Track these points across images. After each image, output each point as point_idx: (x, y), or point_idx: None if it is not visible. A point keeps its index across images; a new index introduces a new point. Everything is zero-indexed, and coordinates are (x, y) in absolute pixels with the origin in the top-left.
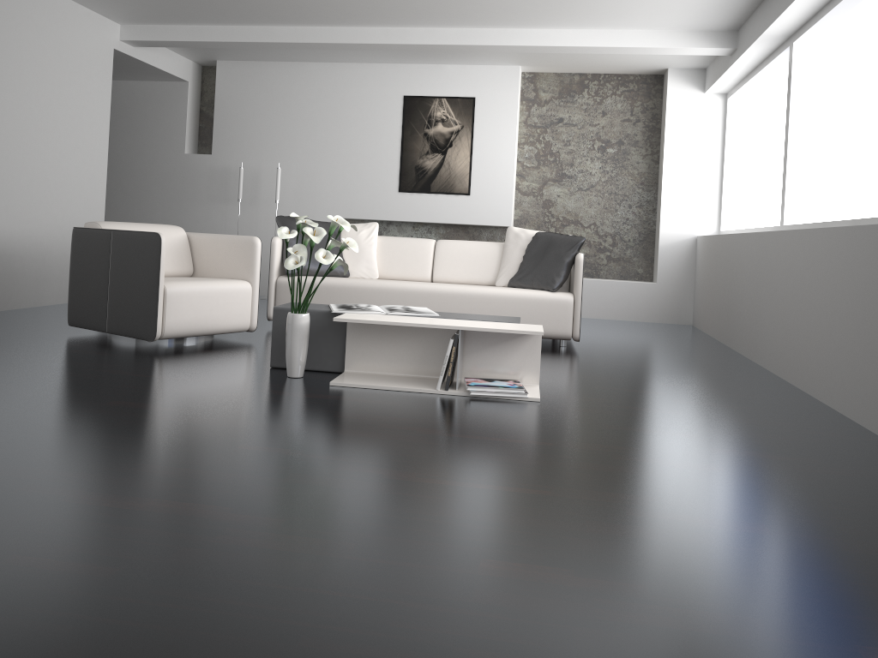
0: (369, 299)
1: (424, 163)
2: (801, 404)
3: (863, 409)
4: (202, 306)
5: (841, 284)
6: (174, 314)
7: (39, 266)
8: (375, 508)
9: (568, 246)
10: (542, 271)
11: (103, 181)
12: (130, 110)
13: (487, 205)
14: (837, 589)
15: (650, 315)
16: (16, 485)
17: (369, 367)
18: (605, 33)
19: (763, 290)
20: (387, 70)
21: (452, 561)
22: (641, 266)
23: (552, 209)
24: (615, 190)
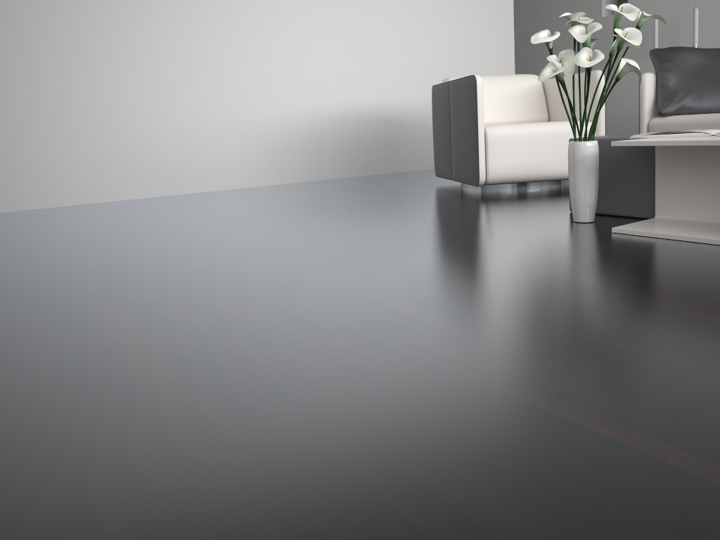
0: None
1: None
2: None
3: None
4: (531, 149)
5: None
6: (497, 158)
7: None
8: (335, 421)
9: None
10: None
11: (510, 52)
12: None
13: None
14: None
15: None
16: (104, 300)
17: (688, 211)
18: None
19: None
20: None
21: None
22: None
23: None
24: None
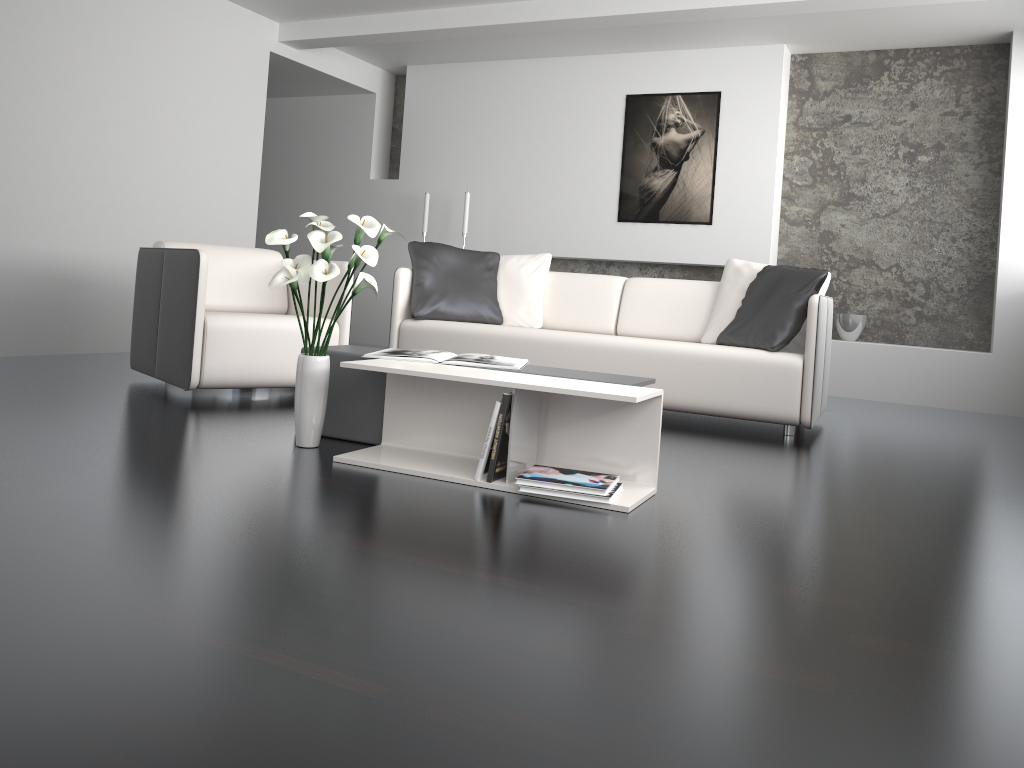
0: (511, 353)
1: (651, 182)
2: None
3: None
4: (261, 348)
5: None
6: (218, 356)
7: None
8: (1, 679)
9: (800, 284)
10: (761, 321)
11: (253, 207)
12: (315, 130)
13: (735, 238)
14: None
15: (981, 402)
16: None
17: (413, 439)
18: None
19: None
20: (606, 63)
21: None
22: (971, 328)
23: (833, 244)
24: (929, 216)
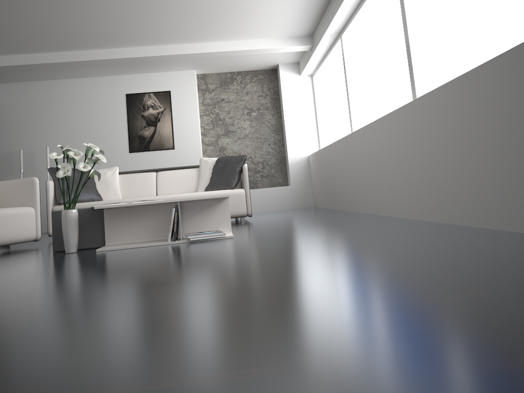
0: None
1: (144, 133)
2: (379, 218)
3: (411, 209)
4: None
5: (388, 147)
6: None
7: None
8: (135, 283)
9: (237, 161)
10: (224, 178)
11: None
12: None
13: (186, 153)
14: (418, 261)
15: (290, 205)
16: None
17: (122, 239)
18: (241, 42)
19: (348, 169)
20: (114, 79)
21: (191, 290)
22: (281, 177)
23: (225, 152)
24: (259, 136)
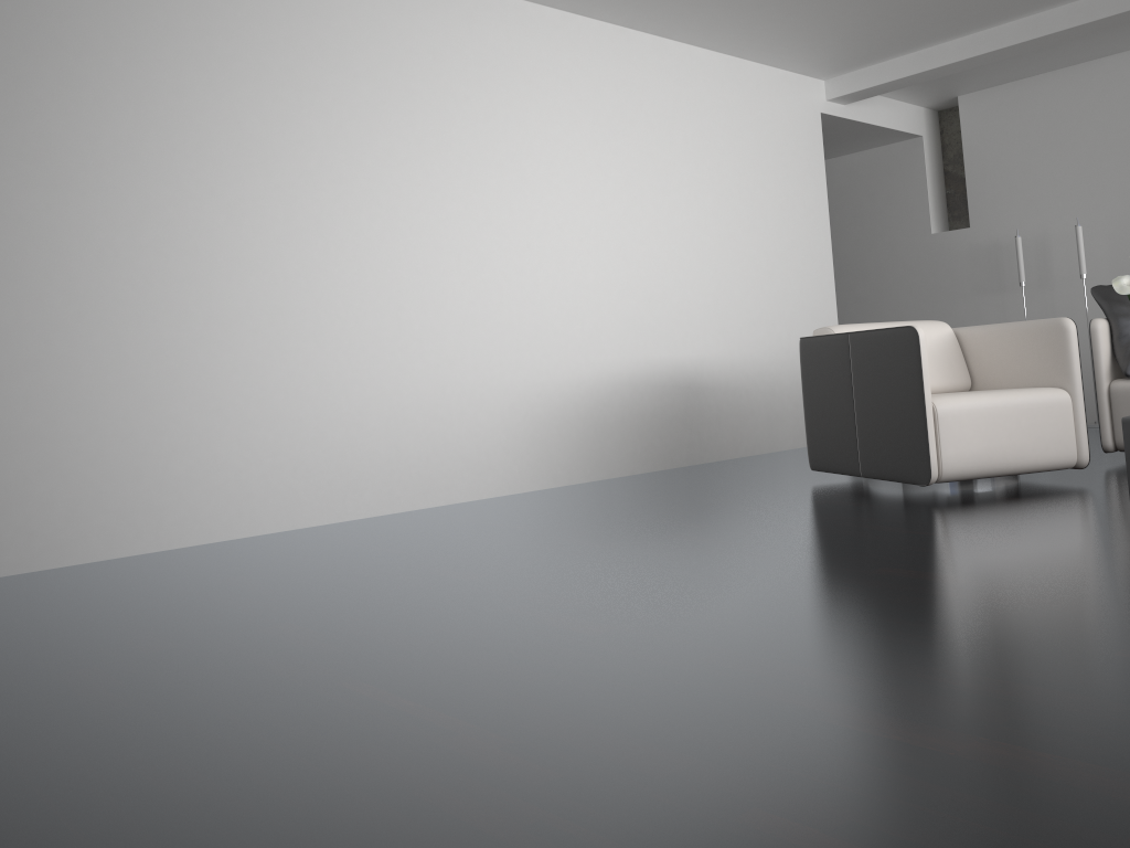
0: None
1: None
2: None
3: None
4: (994, 430)
5: None
6: (953, 443)
7: (768, 401)
8: None
9: None
10: None
11: (830, 284)
12: (852, 192)
13: None
14: None
15: None
16: (755, 686)
17: None
18: None
19: None
20: None
21: None
22: None
23: None
24: None
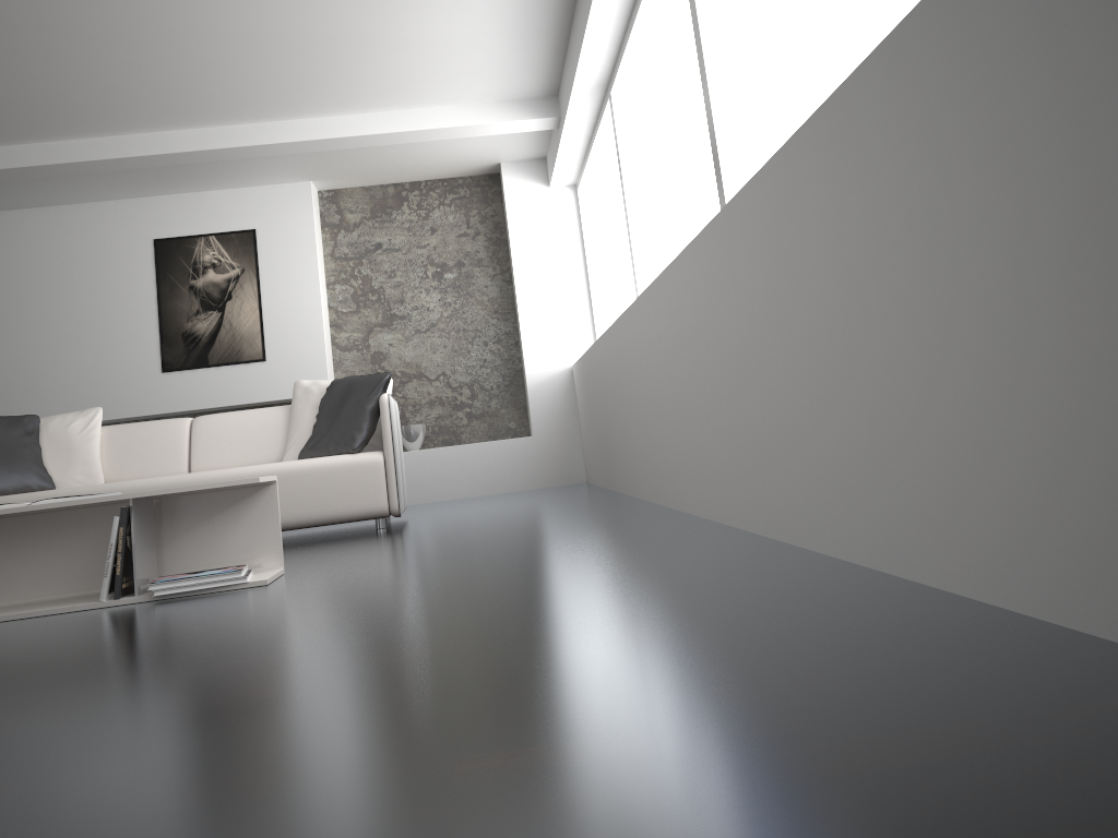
0: None
1: (195, 326)
2: (656, 519)
3: (716, 498)
4: None
5: (673, 347)
6: None
7: None
8: None
9: (369, 388)
10: (339, 428)
11: None
12: None
13: (292, 370)
14: (504, 692)
15: (532, 480)
16: None
17: (6, 595)
18: (396, 115)
19: (624, 397)
20: (126, 208)
21: None
22: (513, 418)
23: (385, 363)
24: (463, 326)
